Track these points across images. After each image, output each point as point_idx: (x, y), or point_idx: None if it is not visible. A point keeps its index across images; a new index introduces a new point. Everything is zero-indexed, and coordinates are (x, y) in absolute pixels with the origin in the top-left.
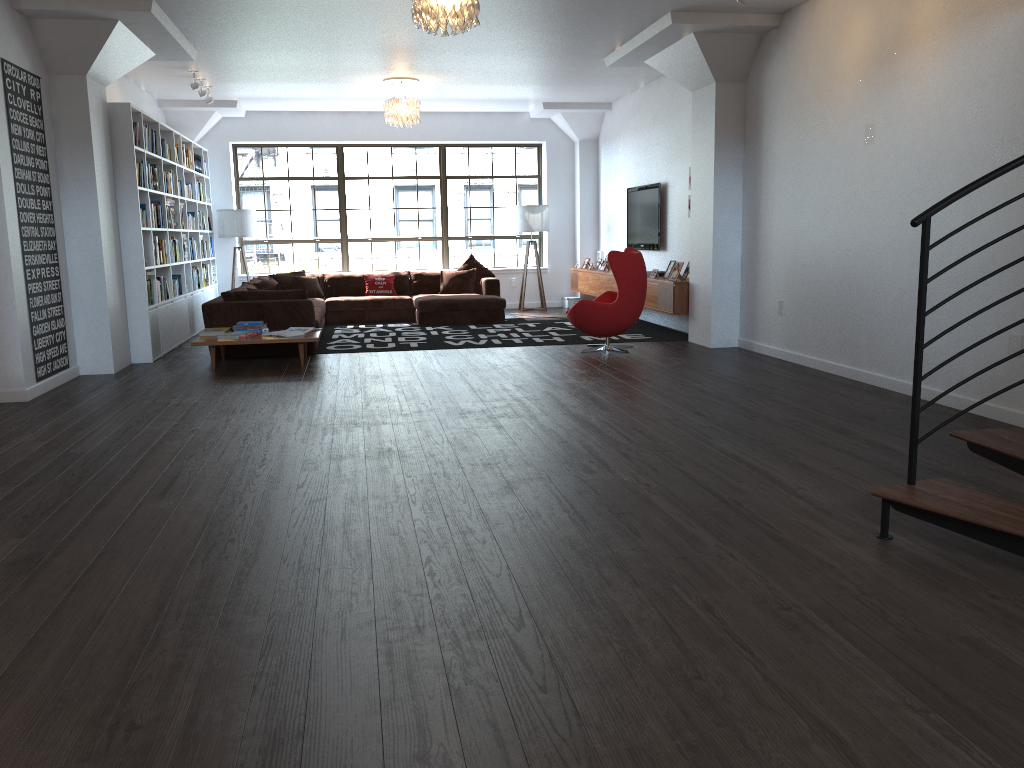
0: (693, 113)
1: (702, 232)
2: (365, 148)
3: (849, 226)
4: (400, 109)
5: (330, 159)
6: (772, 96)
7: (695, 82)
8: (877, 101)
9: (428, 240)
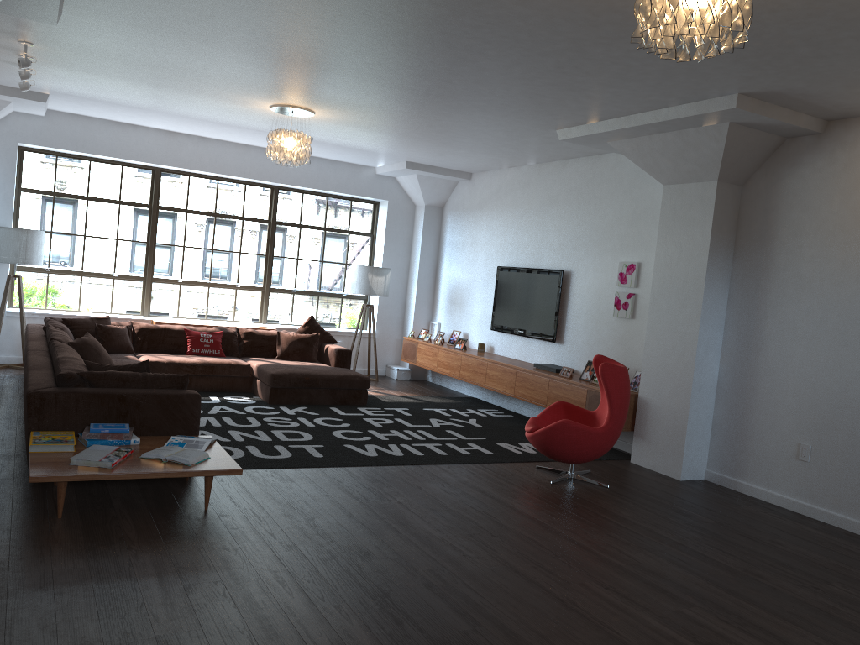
0: (664, 208)
1: (673, 344)
2: (187, 177)
3: None
4: (292, 144)
5: (143, 183)
6: (800, 209)
7: (680, 176)
8: None
9: (247, 289)
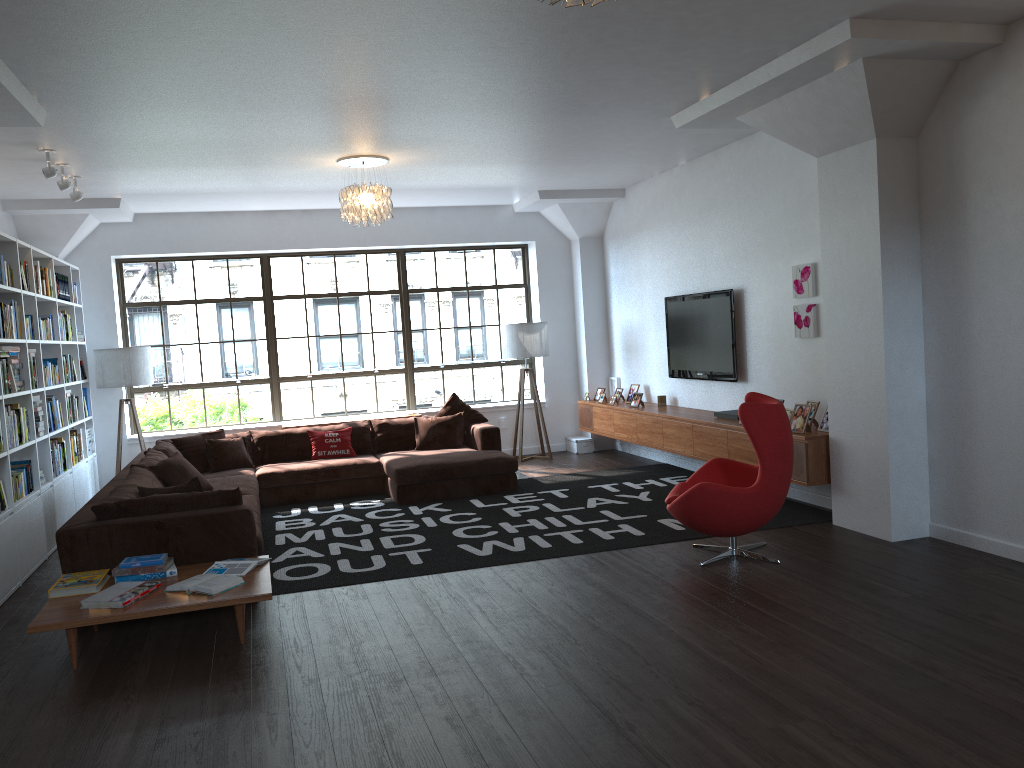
0: (822, 188)
1: (857, 363)
2: (299, 257)
3: None
4: (365, 200)
5: (252, 274)
6: (990, 152)
7: (831, 141)
8: None
9: (387, 373)
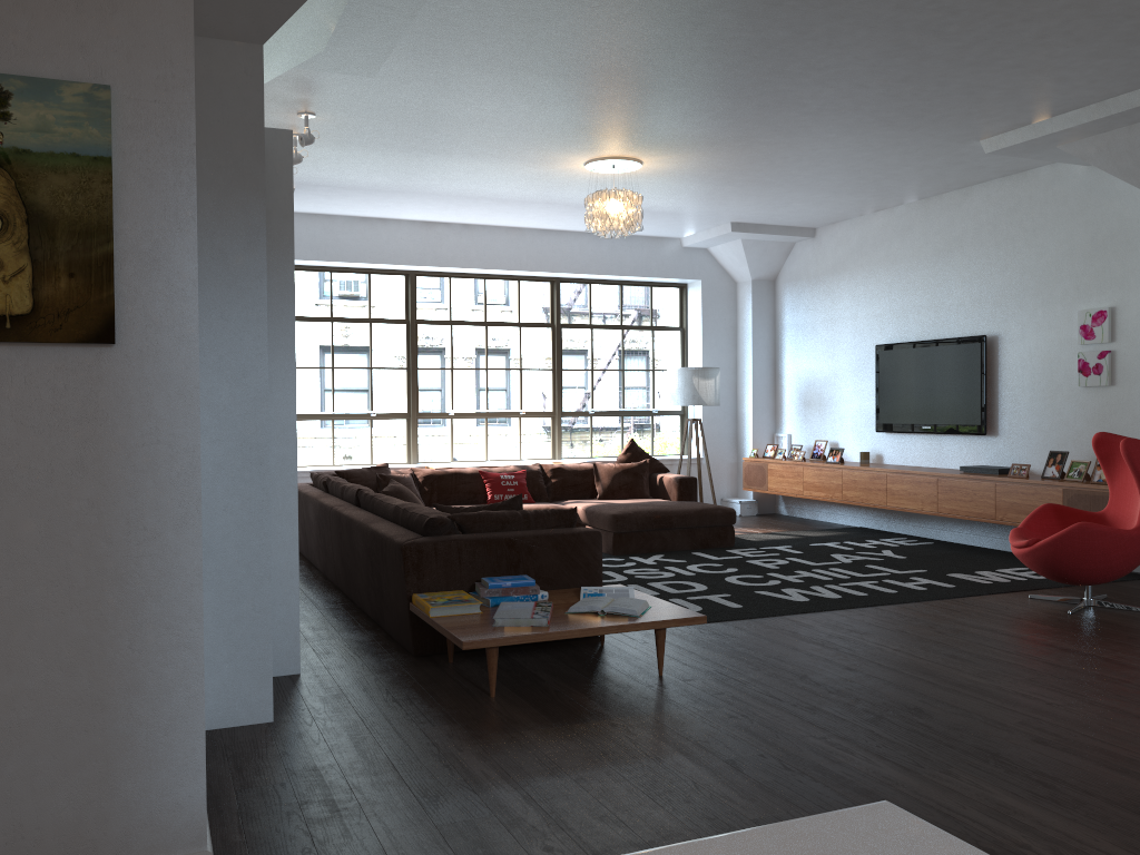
0: None
1: None
2: (447, 278)
3: None
4: (621, 207)
5: (395, 292)
6: None
7: None
8: None
9: (533, 416)
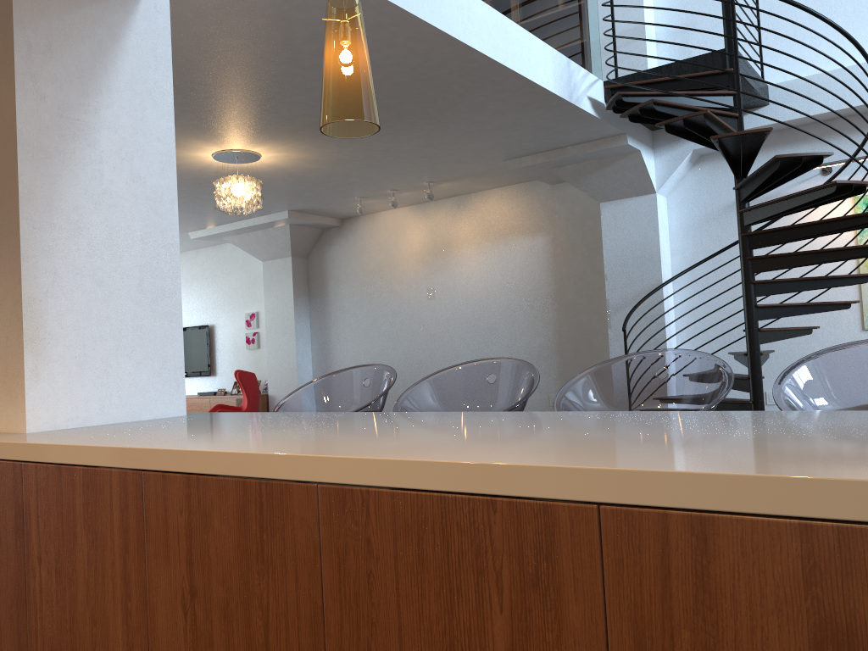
0: (265, 276)
1: (283, 357)
2: None
3: (420, 347)
4: None
5: None
6: (337, 268)
7: (270, 255)
8: (435, 275)
9: None
